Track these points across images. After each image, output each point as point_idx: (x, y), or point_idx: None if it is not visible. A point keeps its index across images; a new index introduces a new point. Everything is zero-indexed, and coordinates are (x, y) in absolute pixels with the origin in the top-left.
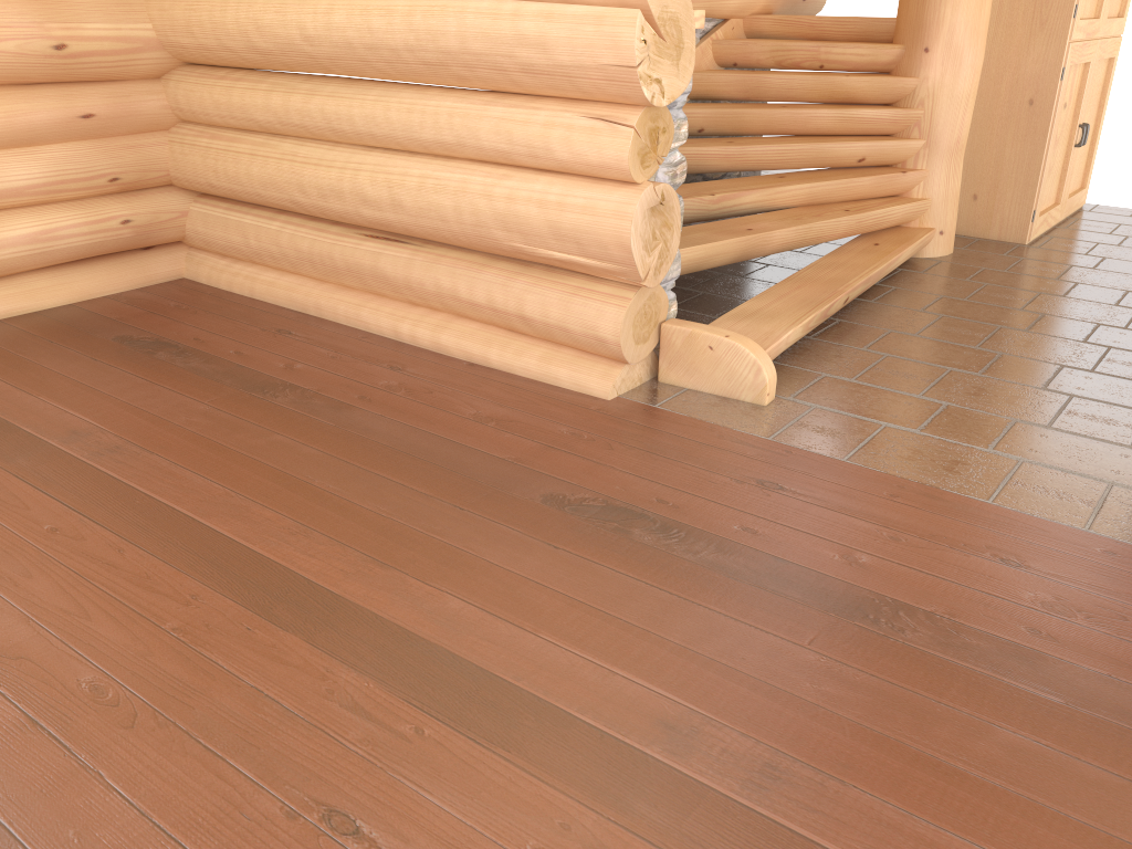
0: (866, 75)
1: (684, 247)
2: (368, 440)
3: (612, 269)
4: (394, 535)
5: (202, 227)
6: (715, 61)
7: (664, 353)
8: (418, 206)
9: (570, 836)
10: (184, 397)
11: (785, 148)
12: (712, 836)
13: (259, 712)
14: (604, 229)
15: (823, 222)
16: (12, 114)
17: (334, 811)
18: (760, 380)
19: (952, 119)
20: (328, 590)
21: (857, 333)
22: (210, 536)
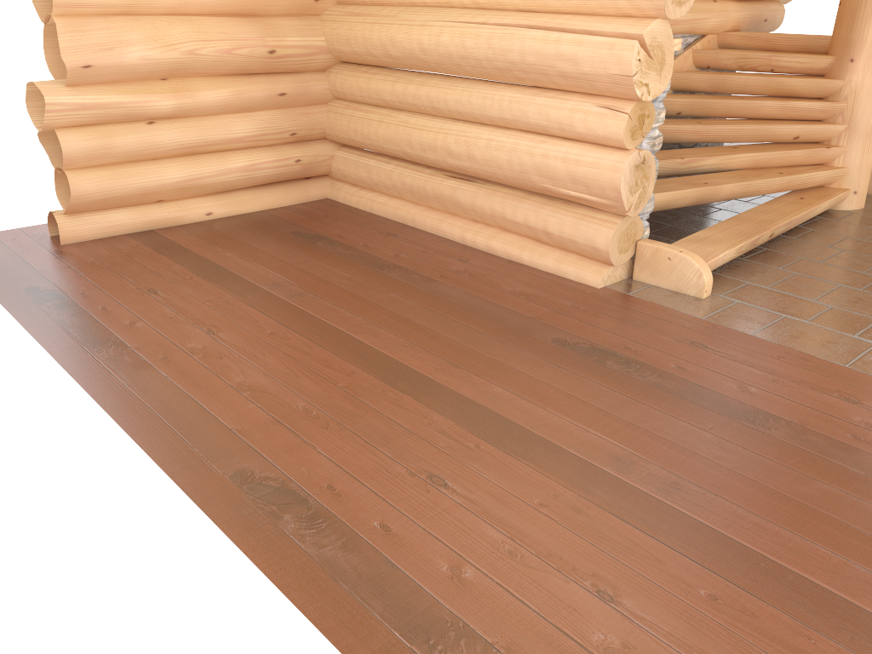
0: (804, 77)
1: (658, 192)
2: (446, 300)
3: (607, 203)
4: (462, 352)
5: (342, 166)
6: (694, 64)
7: (638, 260)
8: (484, 158)
9: (558, 500)
10: (335, 268)
11: (738, 128)
12: (636, 509)
13: (391, 429)
14: (603, 178)
15: (760, 181)
16: (241, 92)
17: (433, 475)
18: (700, 282)
19: (868, 111)
20: (426, 376)
21: (777, 258)
22: (358, 344)
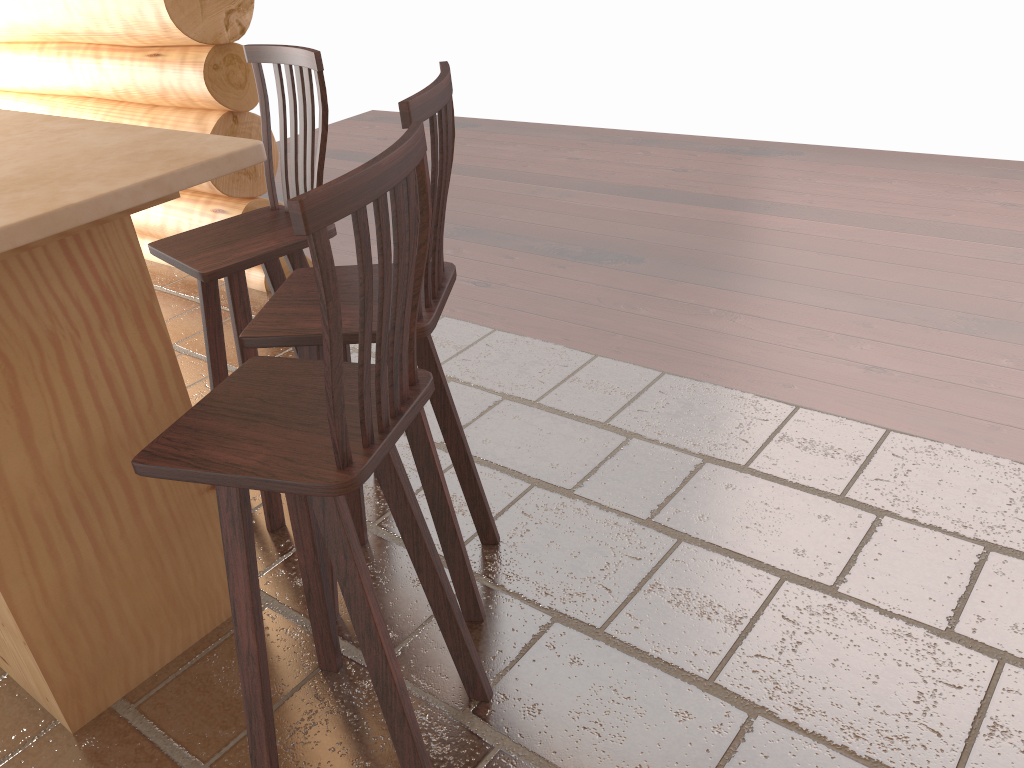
0: None
1: None
2: None
3: None
4: None
5: None
6: None
7: None
8: None
9: None
10: None
11: None
12: None
13: None
14: None
15: None
16: None
17: None
18: None
19: None
20: None
21: None
22: None
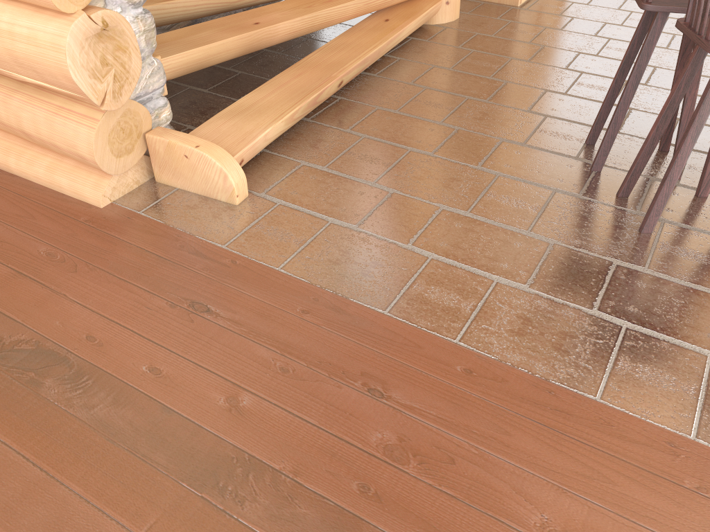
0: None
1: (180, 51)
2: None
3: (73, 95)
4: None
5: None
6: None
7: (154, 158)
8: None
9: None
10: None
11: None
12: None
13: None
14: (48, 60)
15: (329, 9)
16: None
17: None
18: (228, 185)
19: None
20: None
21: (349, 112)
22: None
